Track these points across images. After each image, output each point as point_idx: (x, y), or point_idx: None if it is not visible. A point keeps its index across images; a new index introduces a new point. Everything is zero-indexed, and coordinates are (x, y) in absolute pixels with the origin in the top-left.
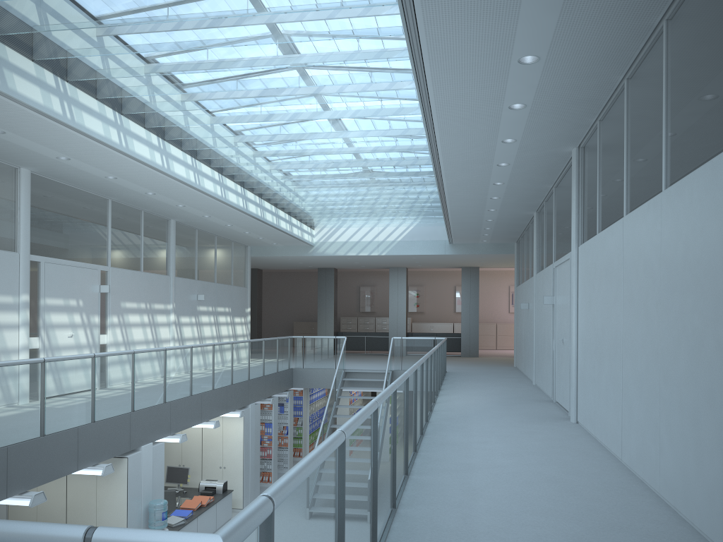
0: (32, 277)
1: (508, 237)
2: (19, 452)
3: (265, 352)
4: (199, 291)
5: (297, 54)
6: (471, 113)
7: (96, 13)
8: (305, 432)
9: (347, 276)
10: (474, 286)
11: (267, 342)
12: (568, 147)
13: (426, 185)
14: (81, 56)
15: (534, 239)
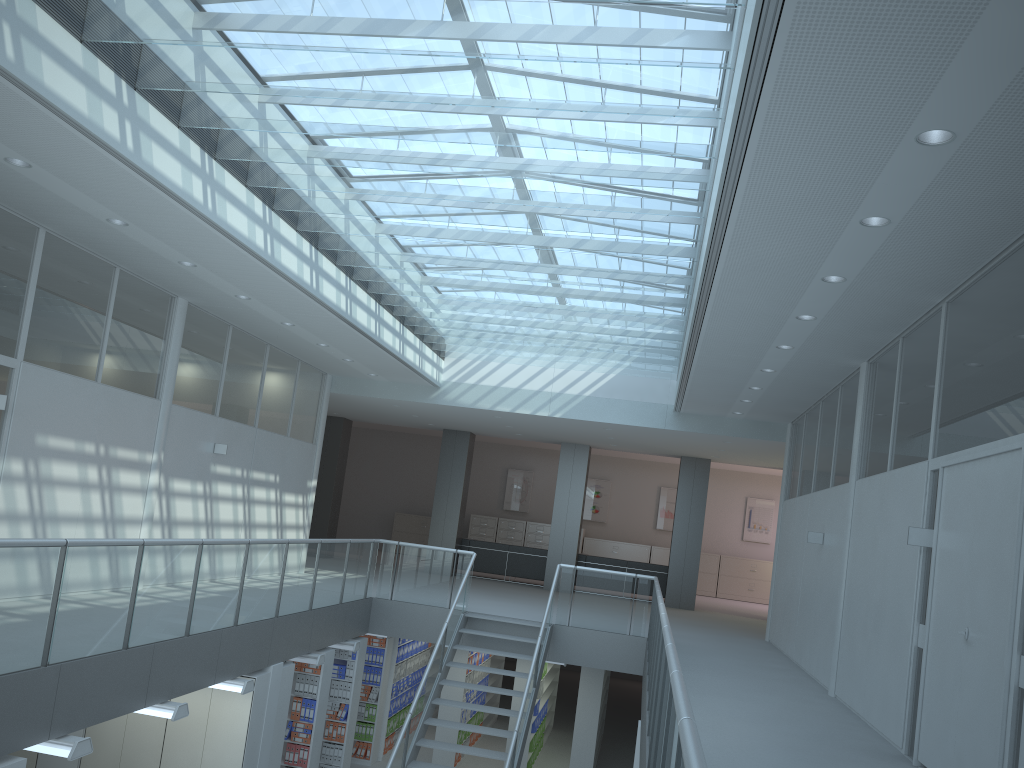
0: None
1: (783, 411)
2: None
3: (320, 565)
4: (219, 438)
5: None
6: None
7: None
8: (381, 713)
9: (489, 450)
10: (700, 490)
11: (327, 547)
12: None
13: (662, 286)
14: None
15: (859, 413)
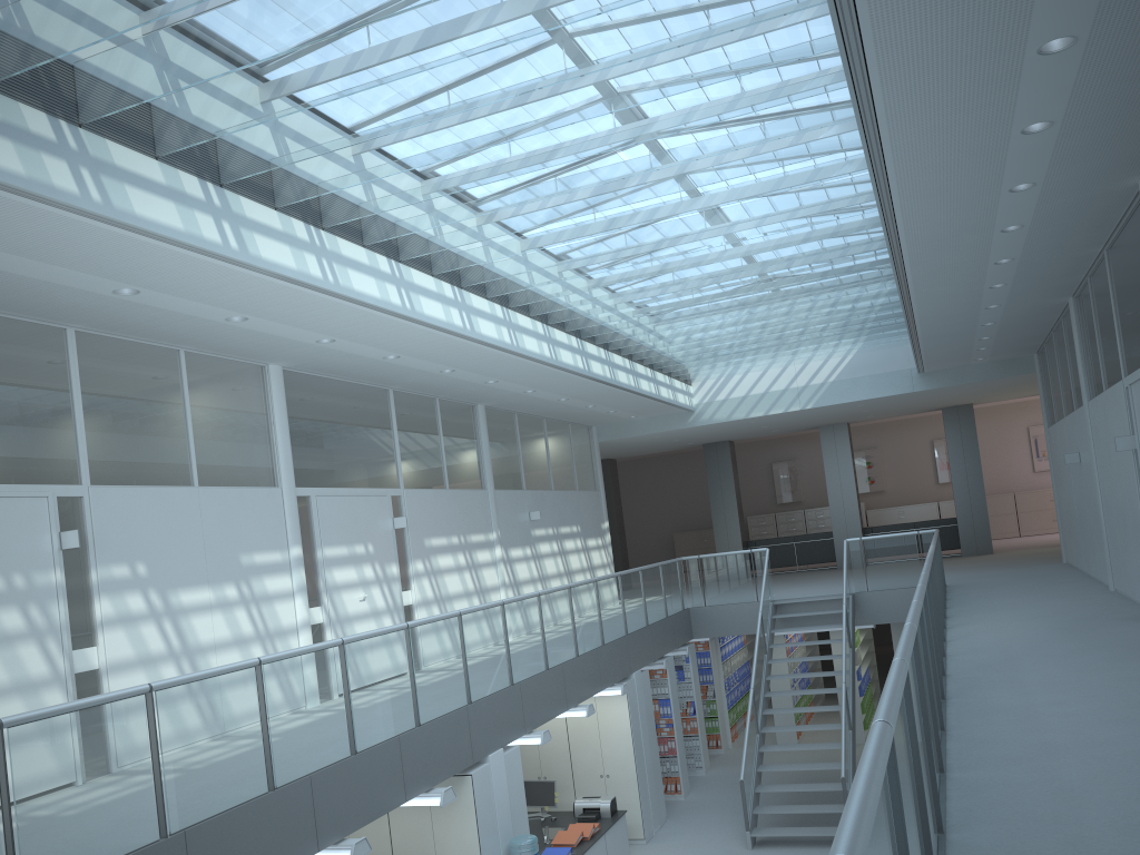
0: (301, 520)
1: (1022, 346)
2: (326, 781)
3: (645, 588)
4: (531, 507)
5: (654, 119)
6: (954, 154)
7: (357, 121)
8: (721, 707)
9: (748, 450)
10: (969, 436)
11: (646, 572)
12: (1131, 177)
13: (871, 285)
14: (341, 189)
15: (1076, 343)
